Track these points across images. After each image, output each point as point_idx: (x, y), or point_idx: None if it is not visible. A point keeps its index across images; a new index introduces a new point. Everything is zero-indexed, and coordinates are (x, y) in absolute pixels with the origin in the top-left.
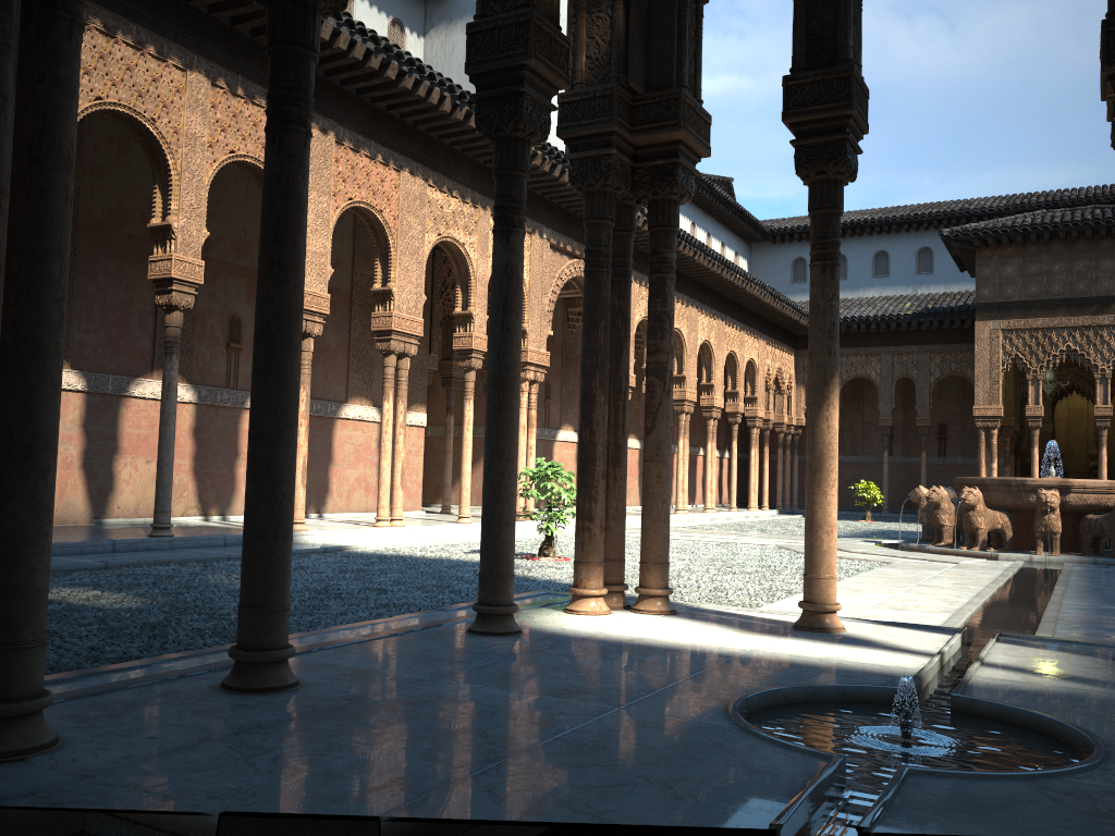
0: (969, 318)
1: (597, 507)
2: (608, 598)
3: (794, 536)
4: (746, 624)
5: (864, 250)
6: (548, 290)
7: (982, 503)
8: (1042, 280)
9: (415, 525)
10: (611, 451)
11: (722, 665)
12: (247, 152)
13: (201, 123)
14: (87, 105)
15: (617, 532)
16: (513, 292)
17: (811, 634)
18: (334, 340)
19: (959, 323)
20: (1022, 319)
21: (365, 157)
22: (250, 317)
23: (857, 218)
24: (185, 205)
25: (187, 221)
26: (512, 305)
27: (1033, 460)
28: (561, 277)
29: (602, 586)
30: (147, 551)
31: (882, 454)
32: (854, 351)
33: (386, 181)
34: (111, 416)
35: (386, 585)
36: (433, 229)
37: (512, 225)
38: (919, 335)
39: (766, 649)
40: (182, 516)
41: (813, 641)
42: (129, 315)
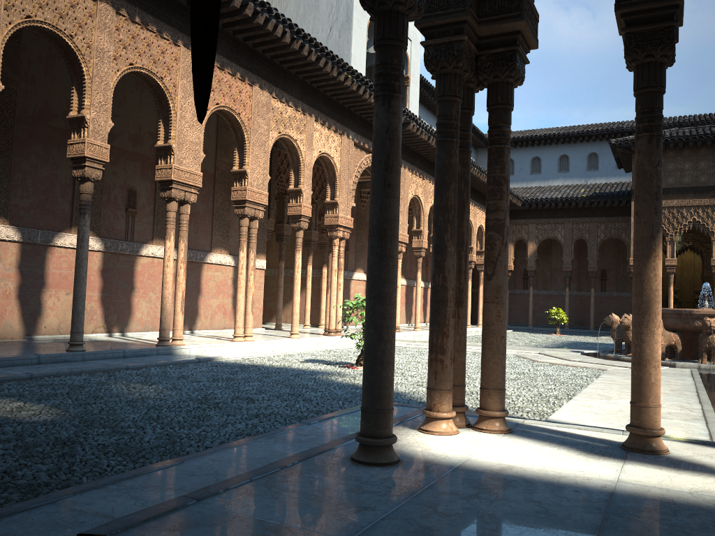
0: (624, 199)
1: (448, 342)
2: (452, 417)
3: (521, 347)
4: (579, 444)
5: (552, 154)
6: (352, 174)
7: (662, 326)
8: (677, 174)
9: (261, 339)
10: (455, 293)
11: (614, 507)
12: (142, 65)
13: (108, 41)
14: (19, 21)
15: (460, 362)
16: (394, 151)
17: (646, 456)
18: (203, 207)
19: (618, 203)
20: (663, 200)
21: (228, 74)
22: (143, 190)
23: (548, 133)
24: (95, 102)
25: (97, 114)
26: (393, 163)
27: (670, 295)
28: (361, 166)
29: (452, 409)
30: (65, 362)
31: (563, 289)
32: (546, 221)
33: (242, 92)
34: (40, 260)
35: (251, 393)
36: (275, 128)
37: (393, 91)
38: (590, 211)
39: (628, 479)
40: (92, 333)
41: (658, 467)
42: (53, 186)
